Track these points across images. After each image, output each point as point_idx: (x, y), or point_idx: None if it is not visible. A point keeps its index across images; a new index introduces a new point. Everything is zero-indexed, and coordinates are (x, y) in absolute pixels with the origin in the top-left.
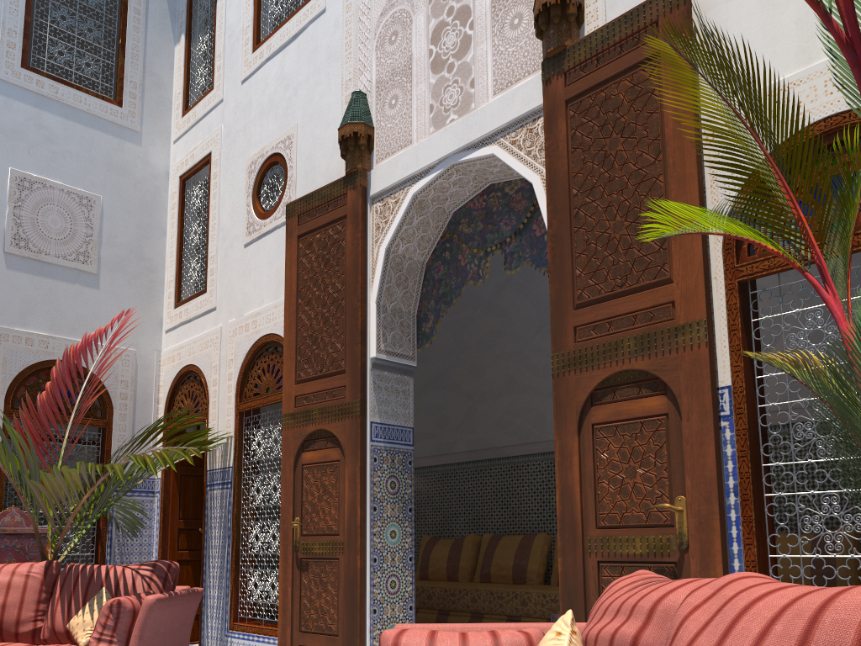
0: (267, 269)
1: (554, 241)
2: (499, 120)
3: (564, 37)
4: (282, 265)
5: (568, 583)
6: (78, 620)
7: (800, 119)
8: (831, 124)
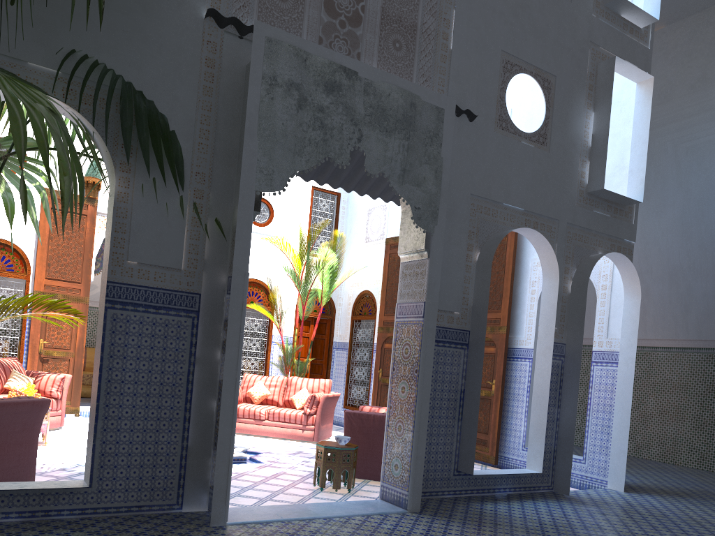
0: (2, 202)
1: None
2: None
3: None
4: (19, 207)
5: None
6: (17, 384)
7: (250, 276)
8: (255, 280)
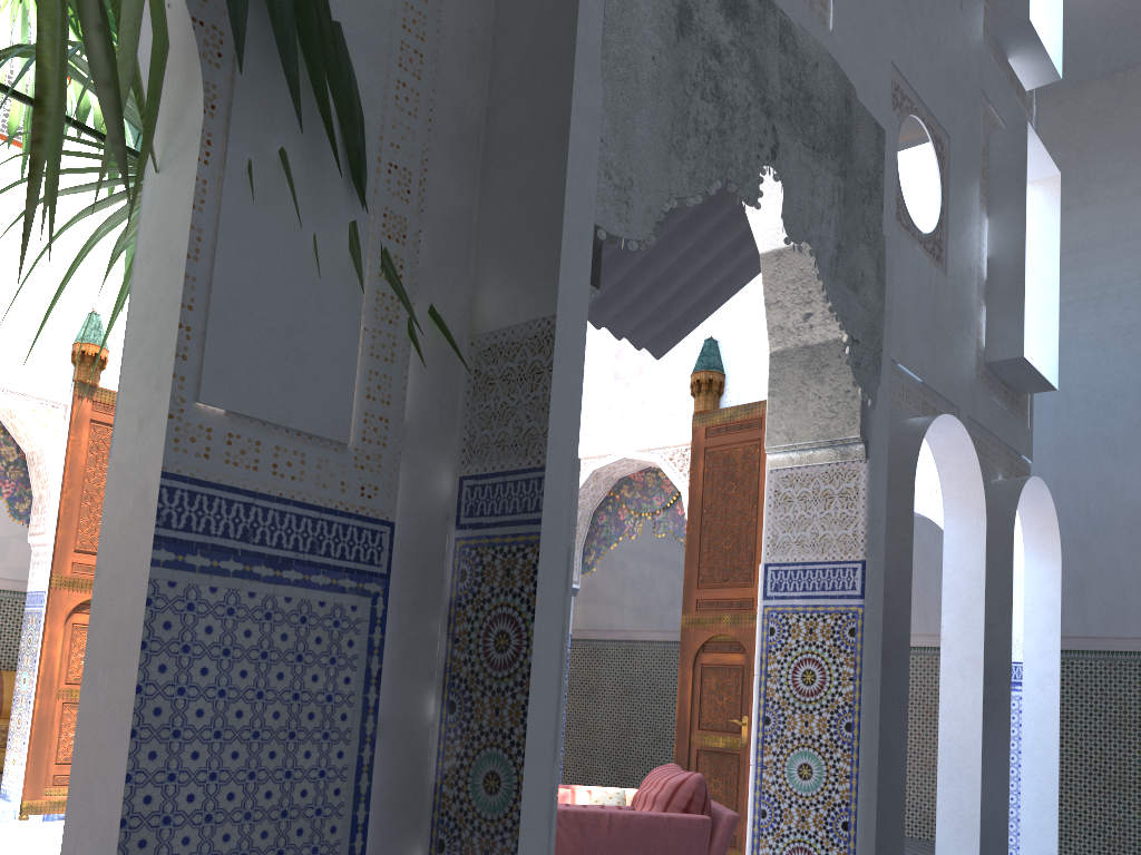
0: None
1: (67, 503)
2: (25, 387)
3: (98, 379)
4: None
5: (42, 715)
6: None
7: None
8: None
